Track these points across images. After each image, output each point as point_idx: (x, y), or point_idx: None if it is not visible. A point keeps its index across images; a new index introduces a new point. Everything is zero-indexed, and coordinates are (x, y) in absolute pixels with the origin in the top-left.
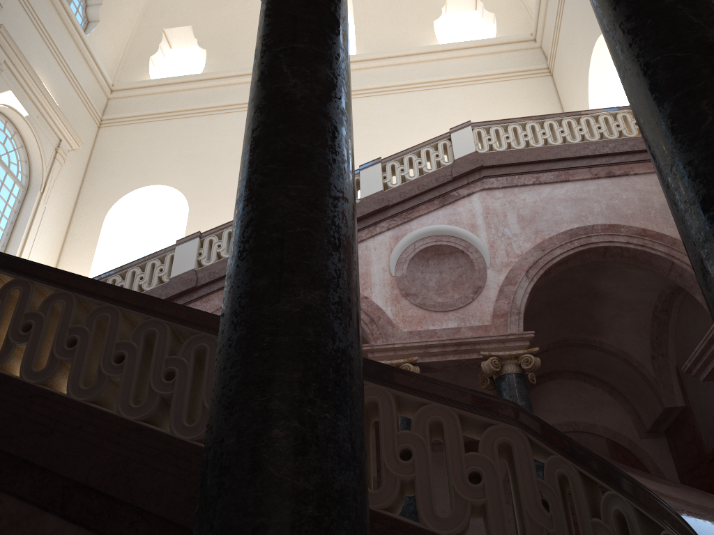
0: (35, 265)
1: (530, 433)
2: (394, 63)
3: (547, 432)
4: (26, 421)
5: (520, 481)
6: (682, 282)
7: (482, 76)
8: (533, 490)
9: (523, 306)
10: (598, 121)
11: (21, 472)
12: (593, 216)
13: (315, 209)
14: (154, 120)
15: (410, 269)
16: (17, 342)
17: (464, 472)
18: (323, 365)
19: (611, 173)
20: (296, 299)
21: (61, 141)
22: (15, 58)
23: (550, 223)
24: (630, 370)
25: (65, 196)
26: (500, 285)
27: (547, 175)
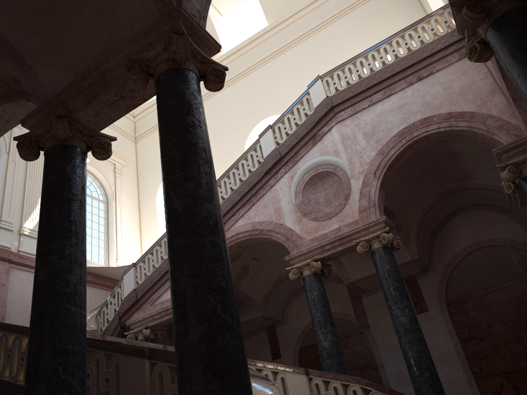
0: None
1: None
2: (293, 20)
3: None
4: None
5: None
6: (487, 141)
7: (356, 2)
8: None
9: (377, 199)
10: (405, 38)
11: None
12: (413, 115)
13: (45, 342)
14: None
15: (305, 195)
16: None
17: None
18: None
19: (420, 77)
20: (36, 391)
21: (115, 165)
22: None
23: (385, 131)
24: (503, 196)
25: (130, 196)
26: (360, 189)
27: (377, 96)
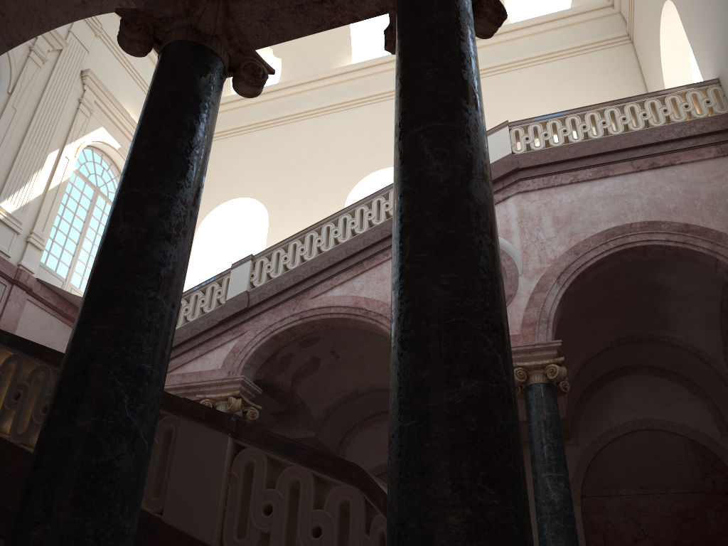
0: (27, 341)
1: (366, 494)
2: None
3: (377, 494)
4: (6, 475)
5: (350, 537)
6: None
7: (556, 53)
8: (360, 544)
9: (553, 314)
10: (644, 107)
11: (2, 516)
12: (633, 214)
13: (109, 345)
14: (236, 135)
15: None
16: (10, 408)
17: (308, 527)
18: (82, 478)
19: (655, 165)
20: (74, 425)
21: None
22: (104, 97)
23: (586, 224)
24: (703, 365)
25: None
26: (531, 293)
27: (586, 173)
